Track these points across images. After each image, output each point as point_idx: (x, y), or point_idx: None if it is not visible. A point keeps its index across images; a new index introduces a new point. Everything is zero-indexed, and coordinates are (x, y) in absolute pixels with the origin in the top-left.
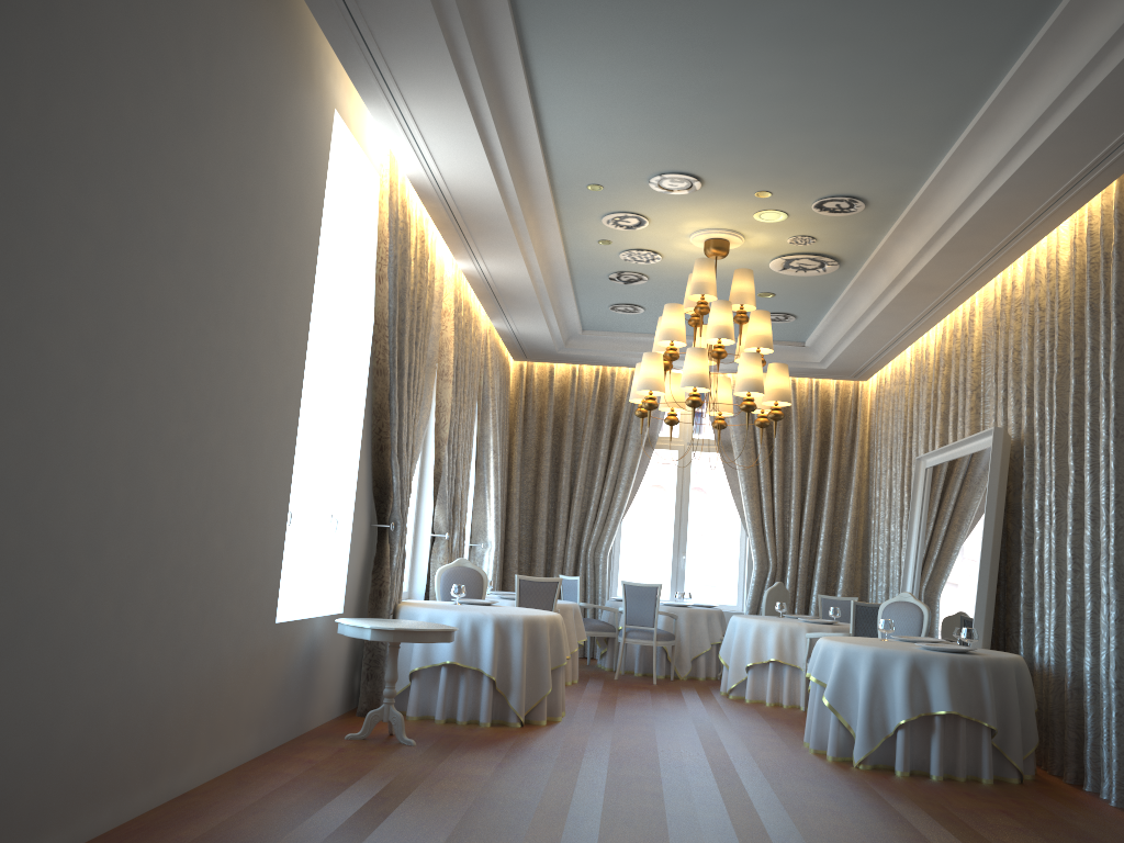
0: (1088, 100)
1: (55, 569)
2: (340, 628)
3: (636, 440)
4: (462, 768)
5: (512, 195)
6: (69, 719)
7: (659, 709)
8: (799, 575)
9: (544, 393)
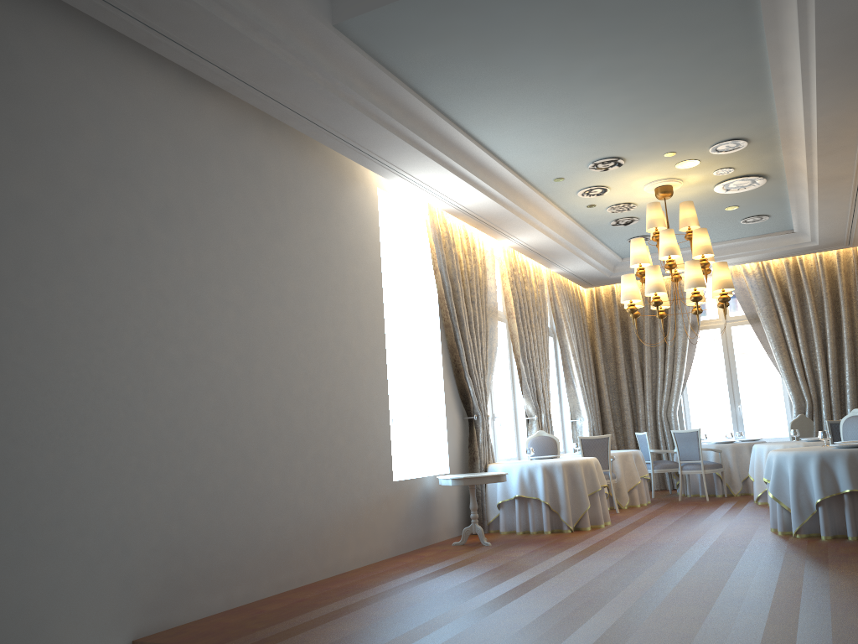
0: (819, 55)
1: (243, 461)
2: (439, 481)
3: (682, 327)
4: (507, 554)
5: (505, 200)
6: (265, 531)
7: (687, 515)
8: (833, 406)
9: (611, 306)
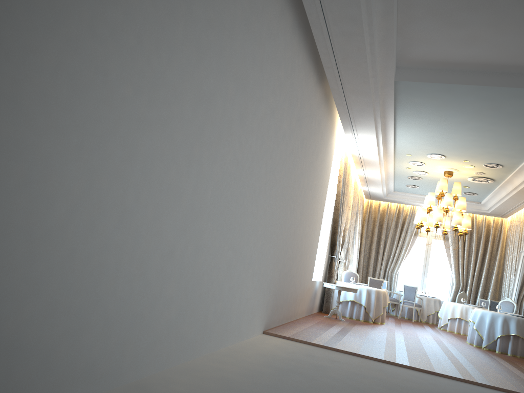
0: None
1: (292, 260)
2: (324, 285)
3: (410, 233)
4: (361, 327)
5: (381, 157)
6: (289, 293)
7: (415, 327)
8: (472, 290)
9: (376, 212)
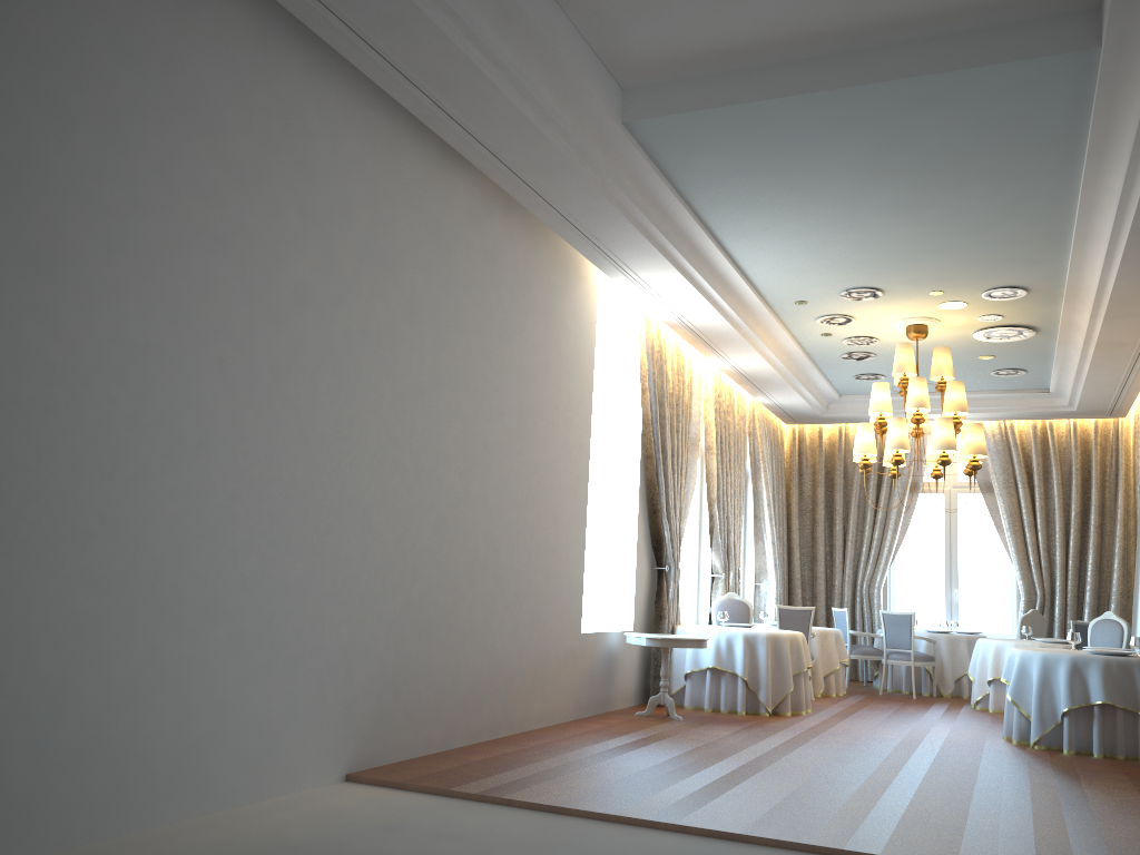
0: (1135, 223)
1: (453, 591)
2: (627, 639)
3: (900, 487)
4: (708, 731)
5: (735, 318)
6: (464, 673)
7: (898, 712)
8: (1068, 604)
9: (815, 451)
